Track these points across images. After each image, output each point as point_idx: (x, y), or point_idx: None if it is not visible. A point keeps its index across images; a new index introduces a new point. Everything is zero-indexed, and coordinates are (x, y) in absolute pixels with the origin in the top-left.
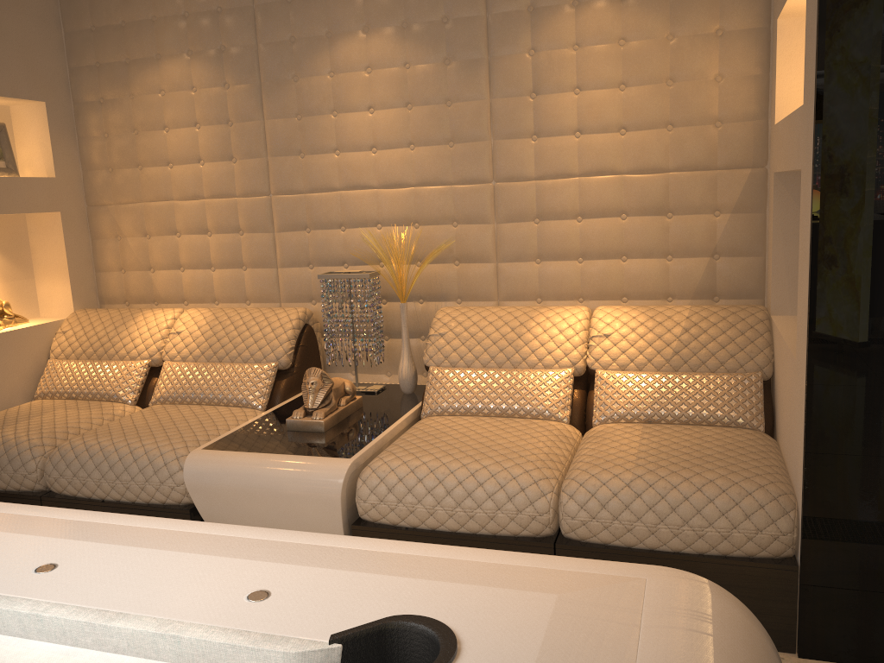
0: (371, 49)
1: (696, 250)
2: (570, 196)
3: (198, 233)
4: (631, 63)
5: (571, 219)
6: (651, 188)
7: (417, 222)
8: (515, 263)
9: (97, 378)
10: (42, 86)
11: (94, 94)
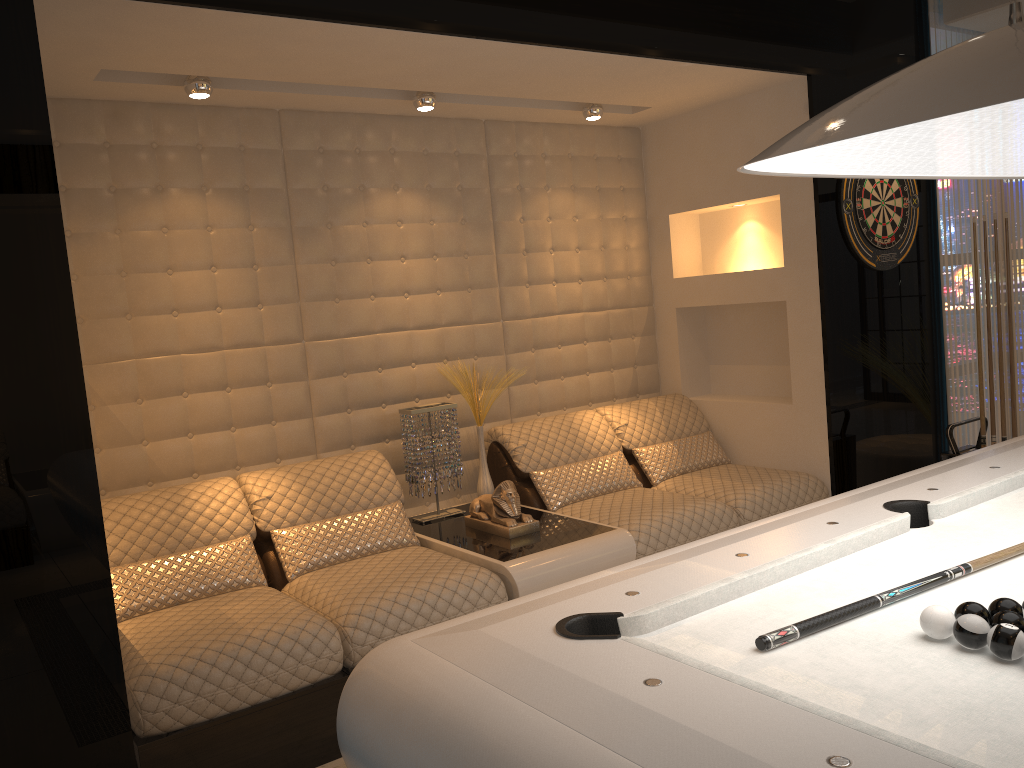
0: (404, 205)
1: (627, 363)
2: (555, 329)
3: (215, 389)
4: (583, 234)
5: (555, 347)
6: (601, 321)
7: (446, 358)
8: (522, 385)
9: (206, 569)
10: None
11: None
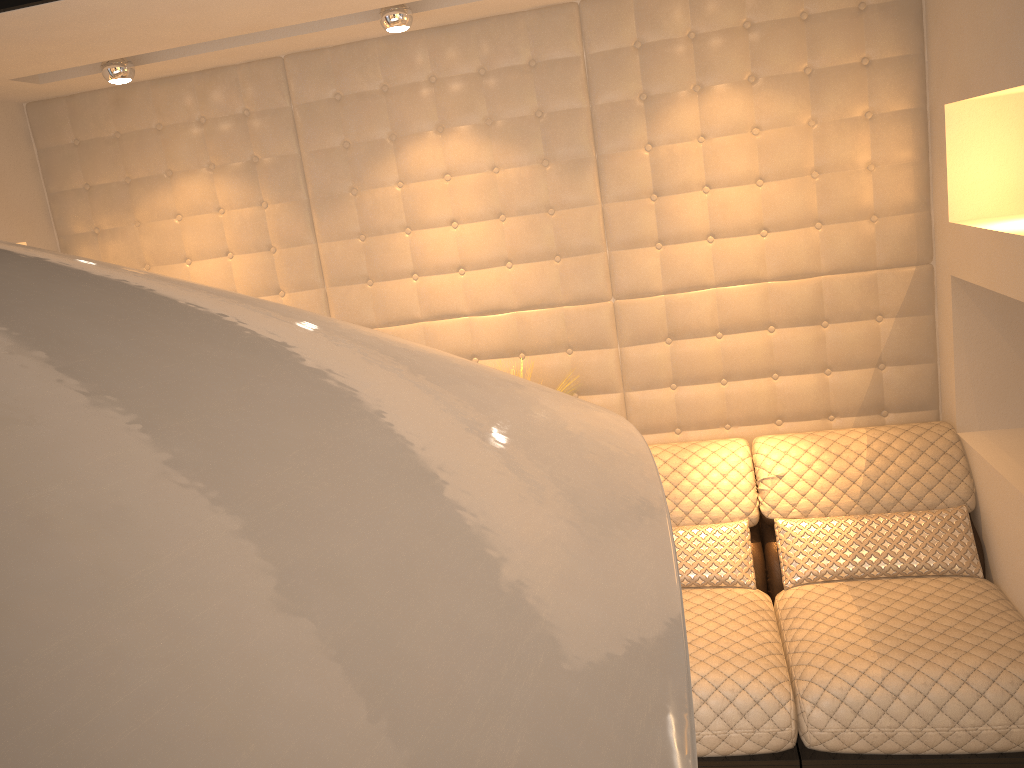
0: (449, 153)
1: (858, 361)
2: (707, 310)
3: None
4: (769, 155)
5: (709, 336)
6: (802, 295)
7: (522, 352)
8: (647, 391)
9: None
10: (20, 223)
11: (86, 224)
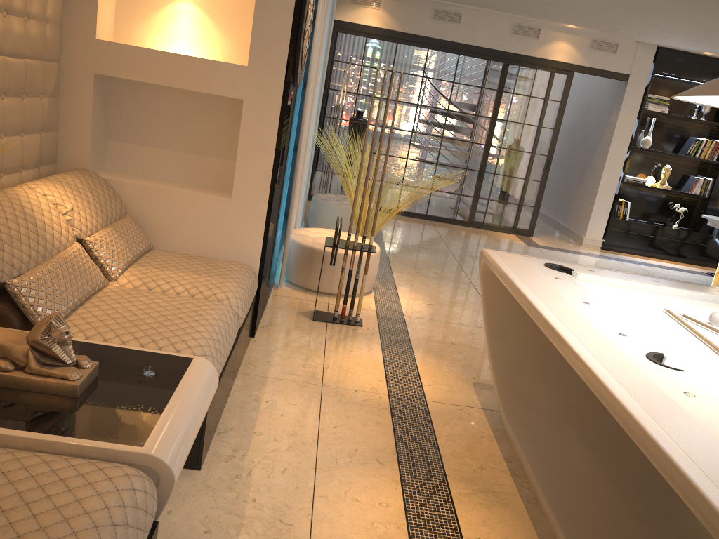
0: None
1: (37, 128)
2: None
3: None
4: None
5: None
6: (21, 72)
7: None
8: None
9: None
10: None
11: None
